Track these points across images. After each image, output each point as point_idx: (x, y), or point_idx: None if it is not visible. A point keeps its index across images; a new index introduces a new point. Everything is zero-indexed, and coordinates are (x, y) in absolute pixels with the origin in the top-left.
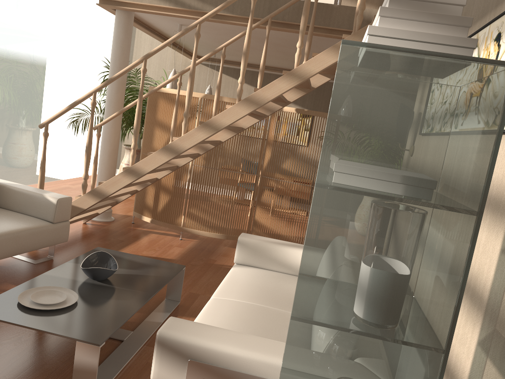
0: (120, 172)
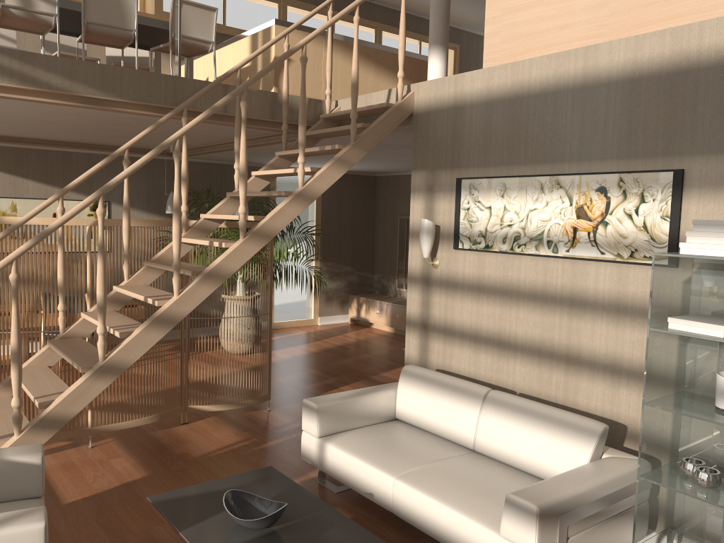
0: (88, 377)
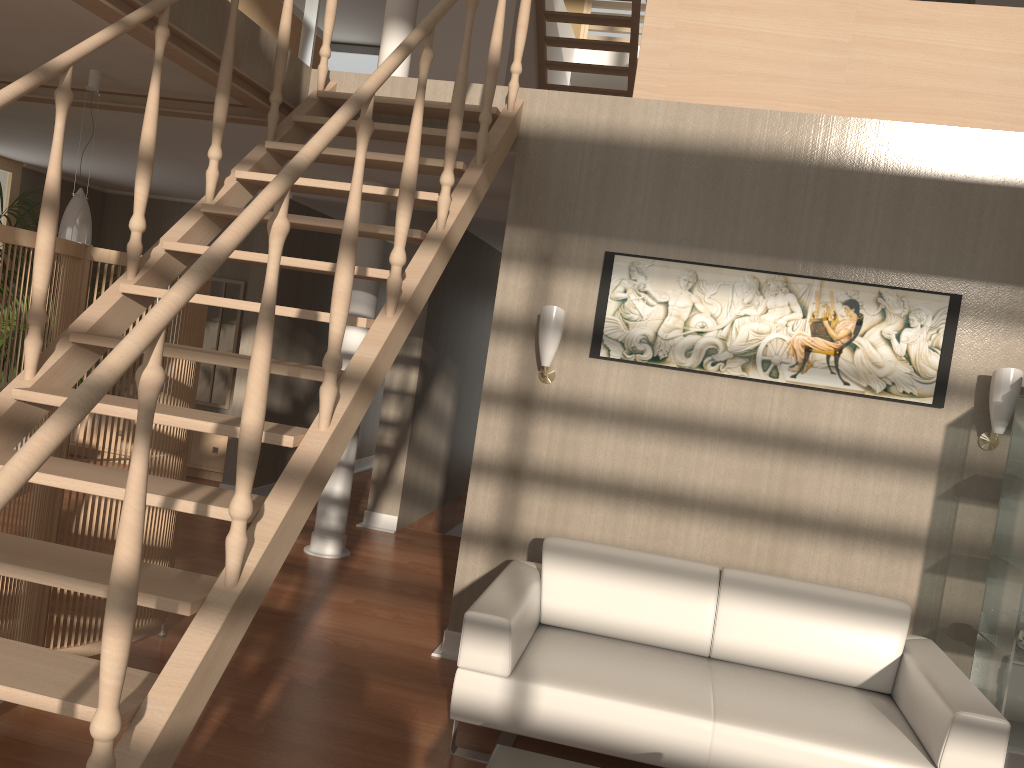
0: (222, 624)
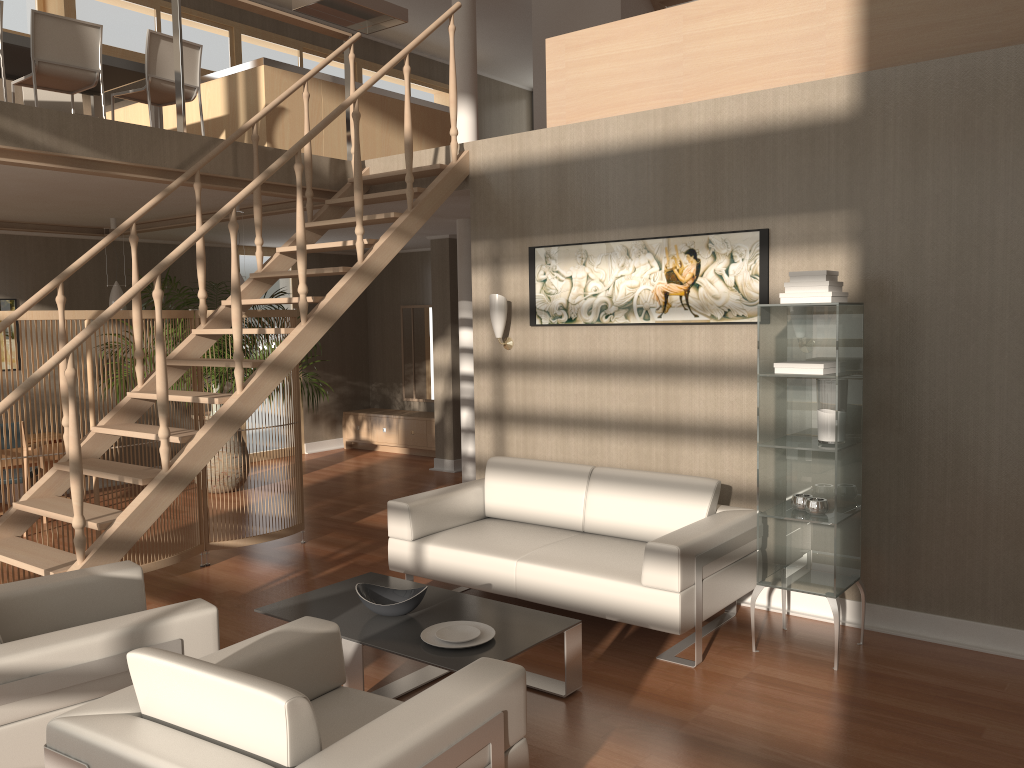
0: (154, 488)
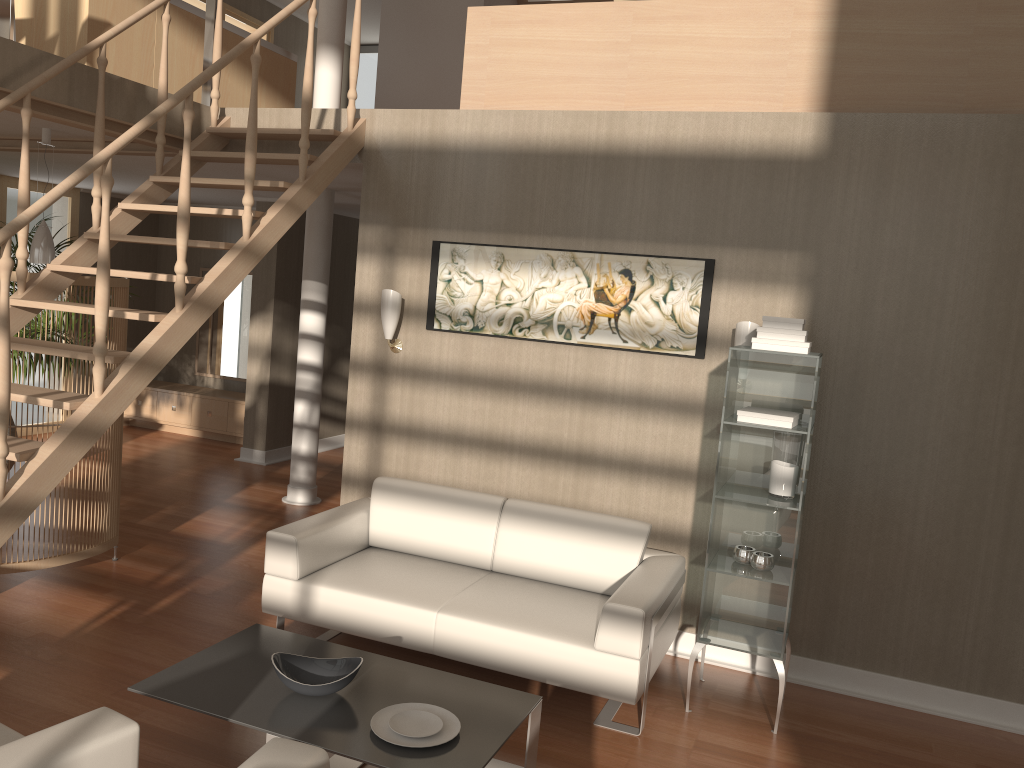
0: None
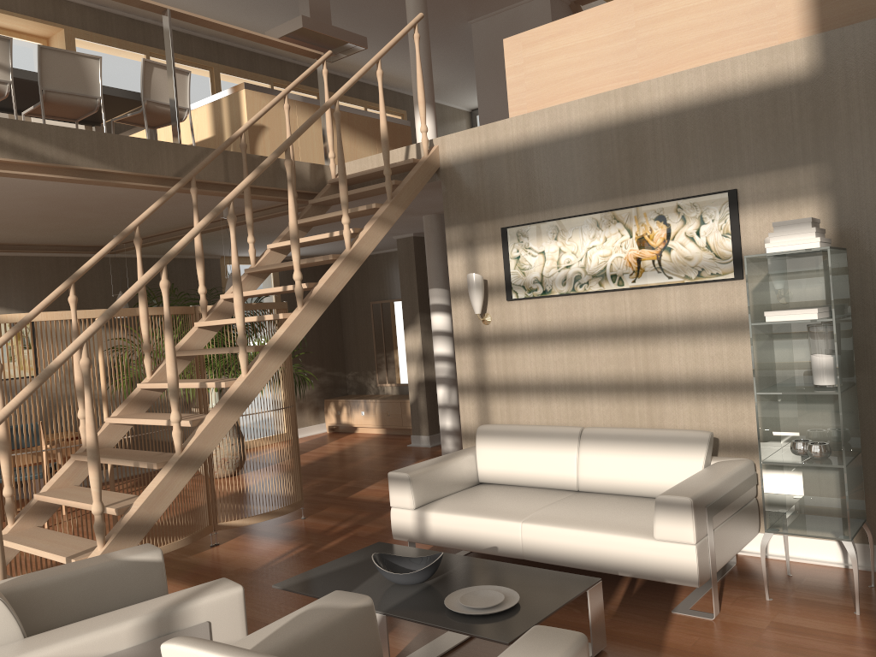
0: (168, 471)
